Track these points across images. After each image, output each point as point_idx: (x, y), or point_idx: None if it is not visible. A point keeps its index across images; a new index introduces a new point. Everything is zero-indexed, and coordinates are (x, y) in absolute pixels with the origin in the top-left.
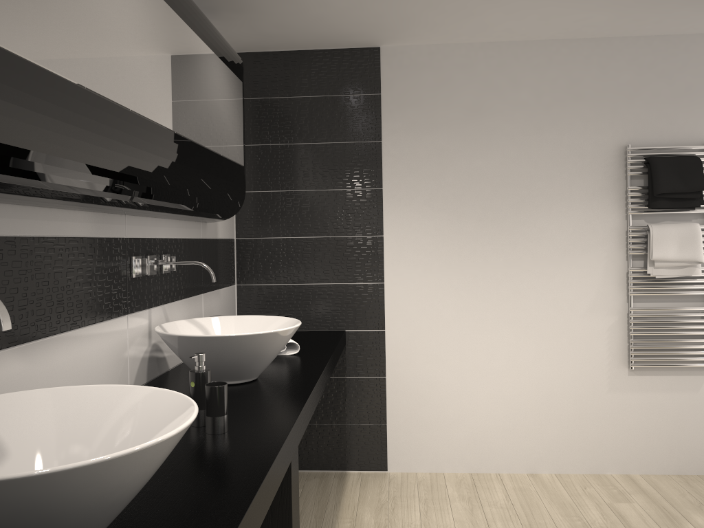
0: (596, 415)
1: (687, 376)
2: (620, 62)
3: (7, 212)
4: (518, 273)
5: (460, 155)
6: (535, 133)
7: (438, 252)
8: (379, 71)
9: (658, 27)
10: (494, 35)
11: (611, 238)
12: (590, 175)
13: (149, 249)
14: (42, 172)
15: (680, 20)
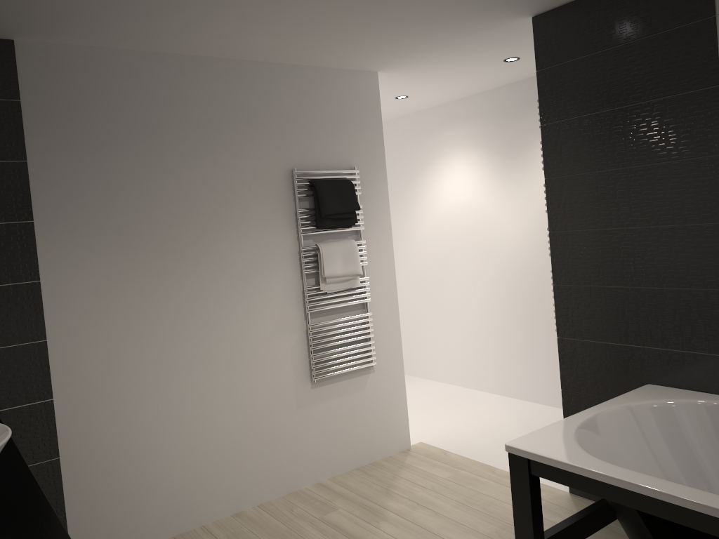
0: (288, 434)
1: (355, 378)
2: (280, 87)
3: None
4: (205, 305)
5: (130, 178)
6: (209, 155)
7: (114, 293)
8: (16, 71)
9: (312, 59)
10: (162, 45)
11: (287, 259)
12: (264, 198)
13: None
14: None
15: (332, 55)
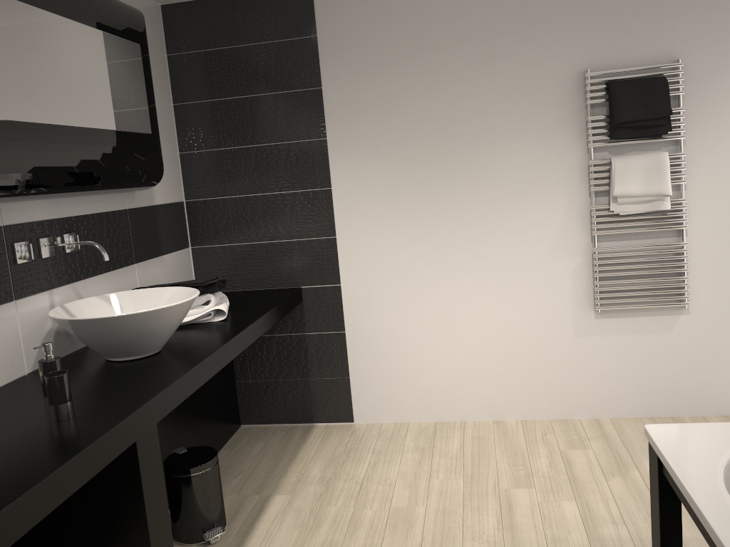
0: (562, 360)
1: (658, 316)
2: None
3: None
4: (474, 218)
5: (405, 95)
6: (484, 65)
7: (389, 202)
8: (313, 11)
9: None
10: None
11: (572, 174)
12: (546, 107)
13: (42, 231)
14: None
15: None
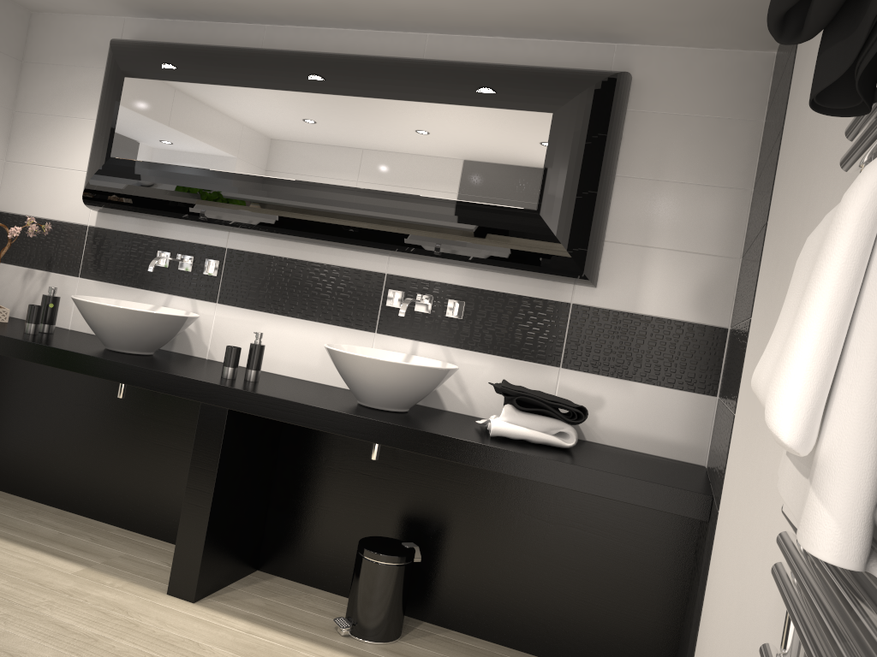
0: None
1: None
2: None
3: (261, 241)
4: None
5: (803, 108)
6: None
7: (756, 354)
8: None
9: None
10: None
11: None
12: None
13: (426, 290)
14: (215, 214)
15: None
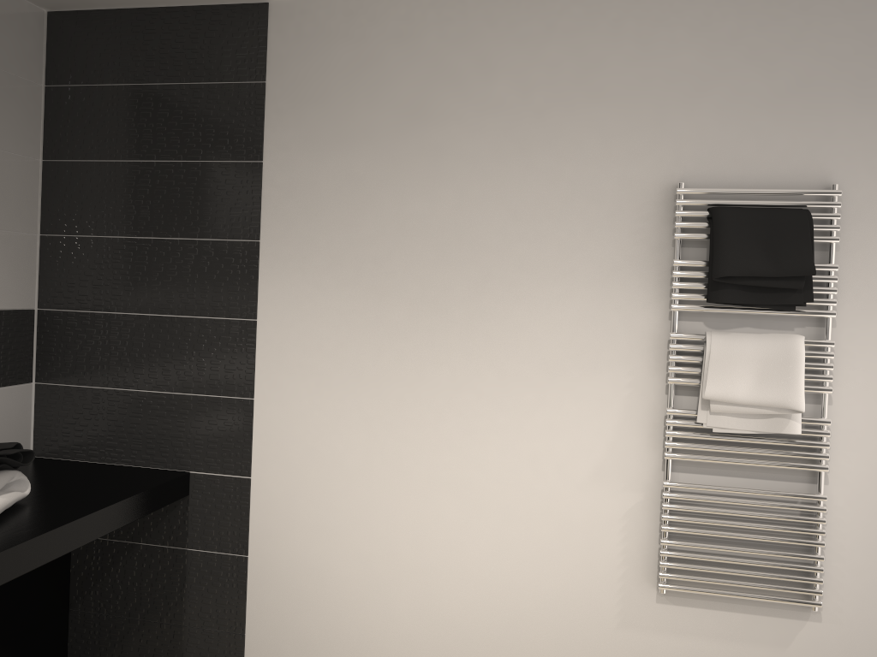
0: None
1: (766, 617)
2: (677, 31)
3: None
4: (473, 401)
5: (387, 189)
6: (516, 157)
7: (343, 354)
8: (265, 44)
9: None
10: None
11: (641, 351)
12: (609, 236)
13: None
14: None
15: None
